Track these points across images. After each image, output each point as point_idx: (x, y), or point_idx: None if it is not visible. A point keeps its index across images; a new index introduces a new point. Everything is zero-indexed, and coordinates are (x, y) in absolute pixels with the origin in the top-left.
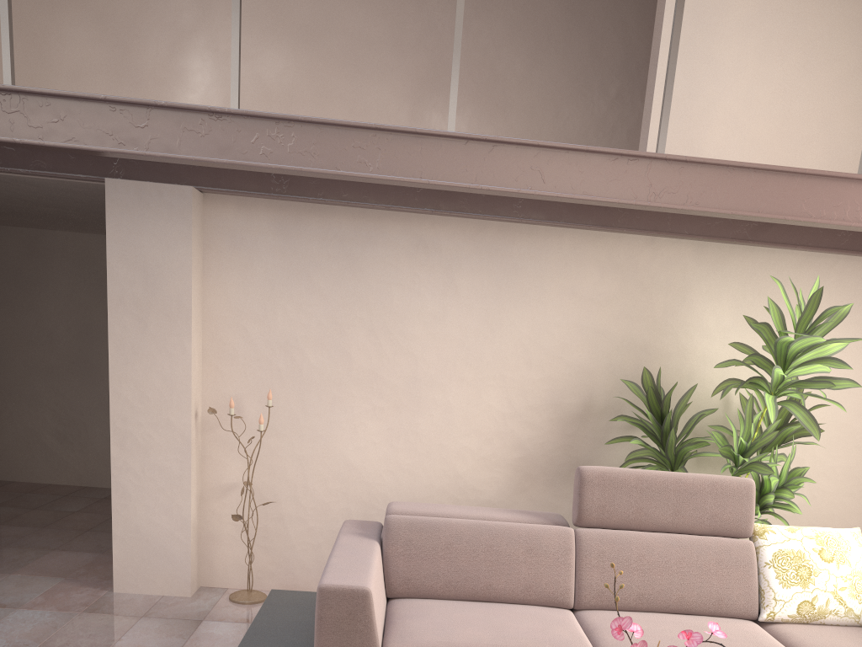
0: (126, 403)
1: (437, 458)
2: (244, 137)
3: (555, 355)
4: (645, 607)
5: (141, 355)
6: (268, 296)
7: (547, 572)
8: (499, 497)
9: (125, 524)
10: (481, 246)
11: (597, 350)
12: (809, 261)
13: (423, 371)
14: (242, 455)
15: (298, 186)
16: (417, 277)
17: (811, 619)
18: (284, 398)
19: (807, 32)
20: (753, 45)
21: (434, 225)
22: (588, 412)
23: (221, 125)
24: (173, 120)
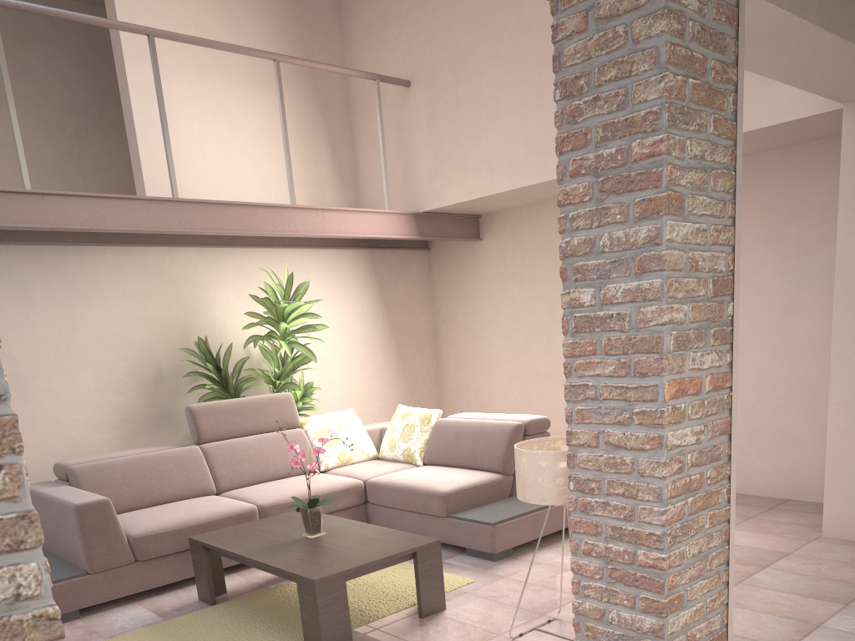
0: None
1: (56, 433)
2: None
3: (125, 339)
4: (258, 481)
5: None
6: None
7: (194, 475)
8: (114, 451)
9: None
10: (45, 265)
11: (154, 331)
12: (271, 254)
13: (24, 368)
14: None
15: None
16: None
17: (347, 462)
18: None
19: (226, 107)
20: (195, 115)
21: (1, 252)
22: (161, 376)
23: None
24: None
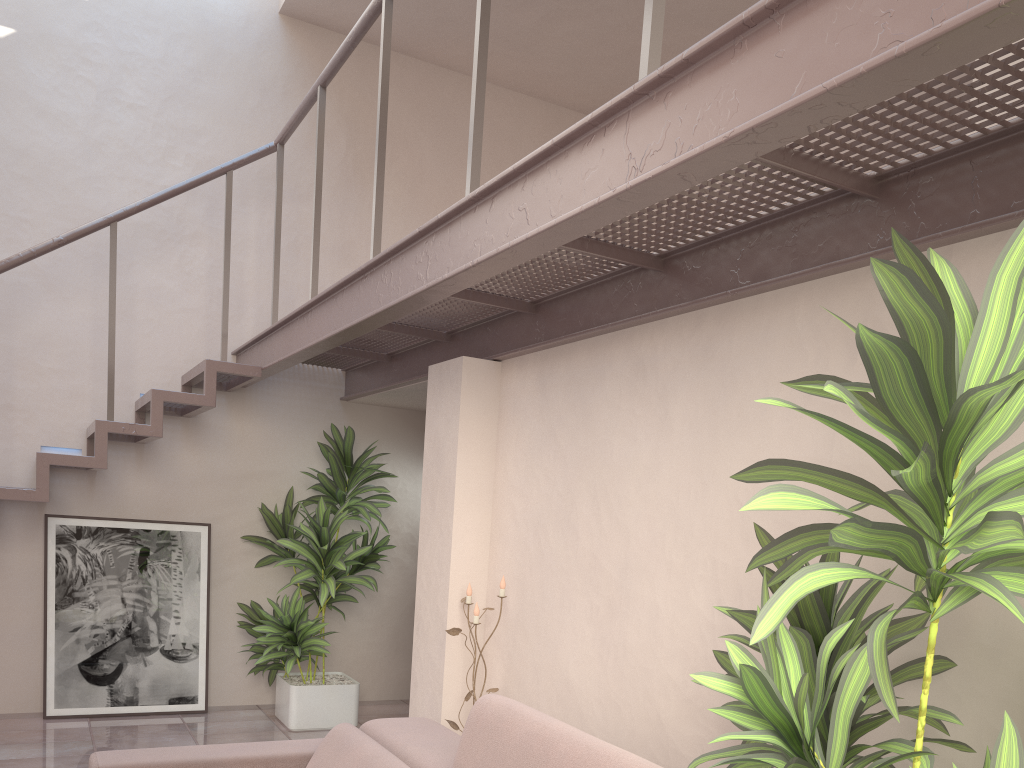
0: (422, 587)
1: (641, 690)
2: (373, 290)
3: (780, 521)
4: None
5: (430, 538)
6: (529, 465)
7: None
8: None
9: (413, 714)
10: (698, 350)
11: (844, 505)
12: None
13: (634, 554)
14: (474, 652)
15: (551, 329)
16: (635, 416)
17: None
18: (532, 589)
19: None
20: None
21: (653, 335)
22: None
23: (366, 285)
24: (351, 293)
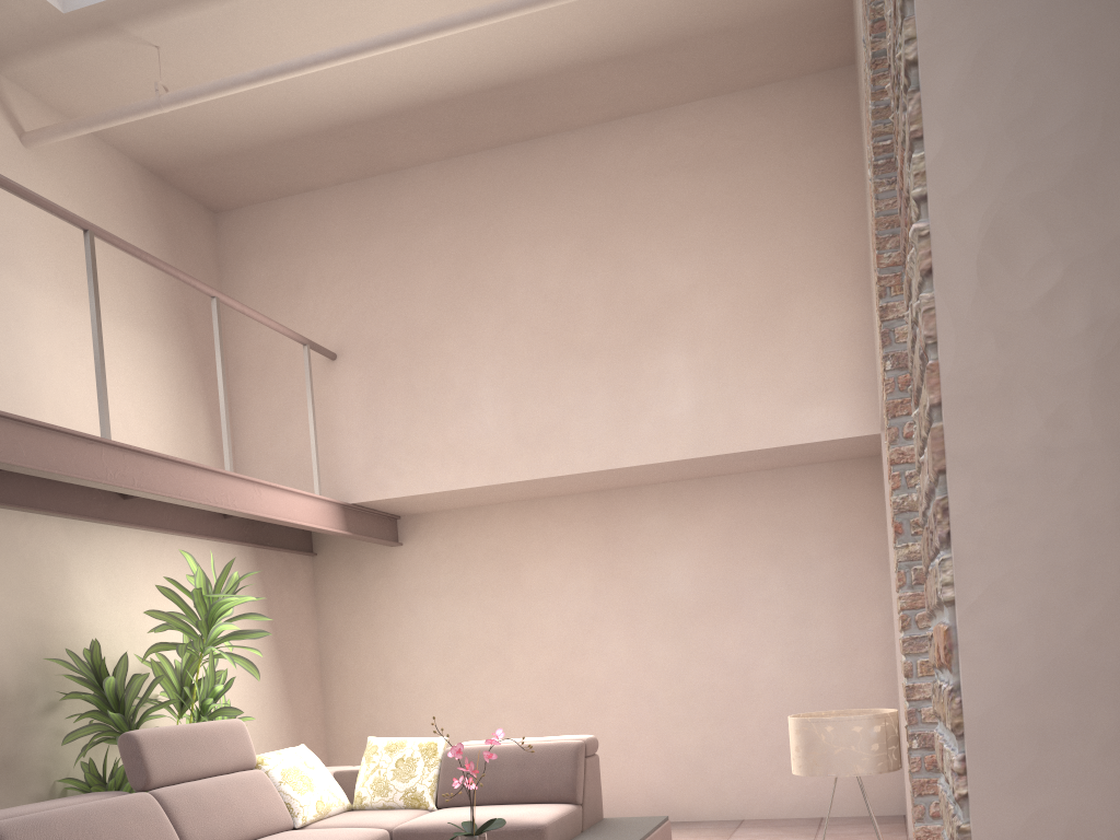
0: None
1: None
2: None
3: None
4: None
5: None
6: None
7: (159, 834)
8: None
9: None
10: None
11: None
12: (149, 539)
13: None
14: None
15: None
16: None
17: (325, 814)
18: None
19: None
20: (60, 344)
21: None
22: (4, 701)
23: None
24: None
